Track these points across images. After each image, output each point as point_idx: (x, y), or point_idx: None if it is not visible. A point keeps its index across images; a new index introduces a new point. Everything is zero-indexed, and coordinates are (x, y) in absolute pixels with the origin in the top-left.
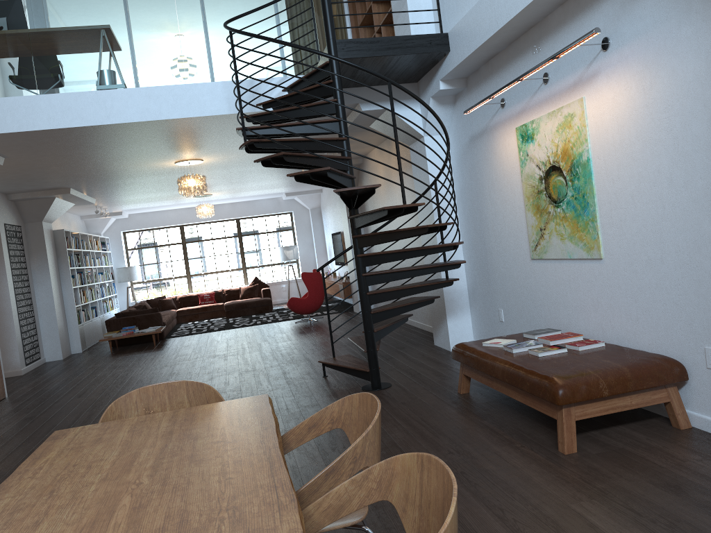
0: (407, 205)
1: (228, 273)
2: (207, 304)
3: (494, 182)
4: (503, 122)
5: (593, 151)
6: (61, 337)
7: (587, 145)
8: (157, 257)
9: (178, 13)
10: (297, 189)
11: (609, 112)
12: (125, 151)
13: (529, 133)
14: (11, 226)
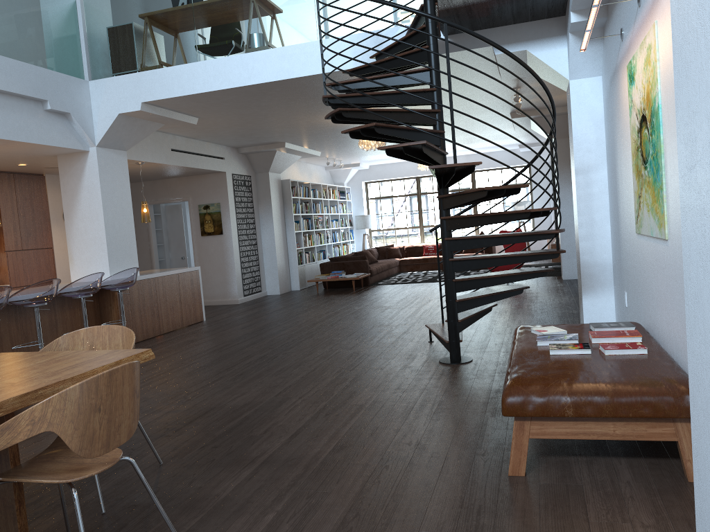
0: (457, 165)
1: None
2: (430, 255)
3: (620, 135)
4: (622, 59)
5: (662, 95)
6: (280, 275)
7: (657, 87)
8: (394, 207)
9: None
10: (529, 141)
11: (668, 41)
12: (295, 108)
13: (632, 72)
14: (239, 176)
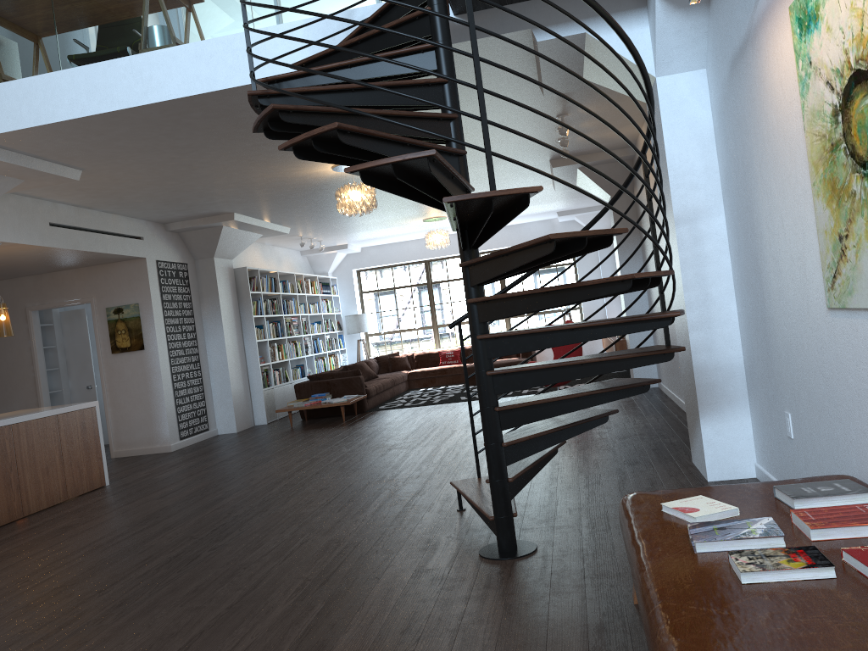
0: (497, 193)
1: None
2: (449, 365)
3: (765, 144)
4: (772, 5)
5: None
6: (236, 404)
7: None
8: (397, 302)
9: None
10: (571, 206)
11: None
12: (234, 152)
13: (811, 8)
14: (169, 264)
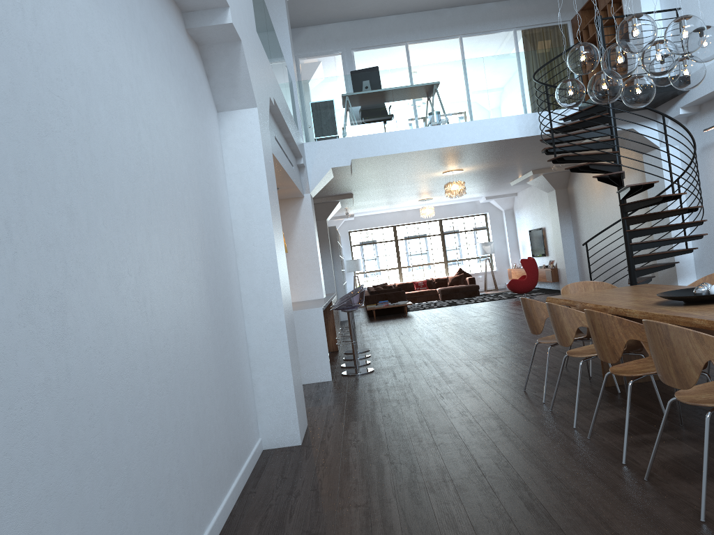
0: (675, 194)
1: (432, 266)
2: (421, 290)
3: None
4: None
5: None
6: None
7: None
8: (375, 252)
9: (485, 71)
10: (497, 193)
11: None
12: (424, 165)
13: None
14: None
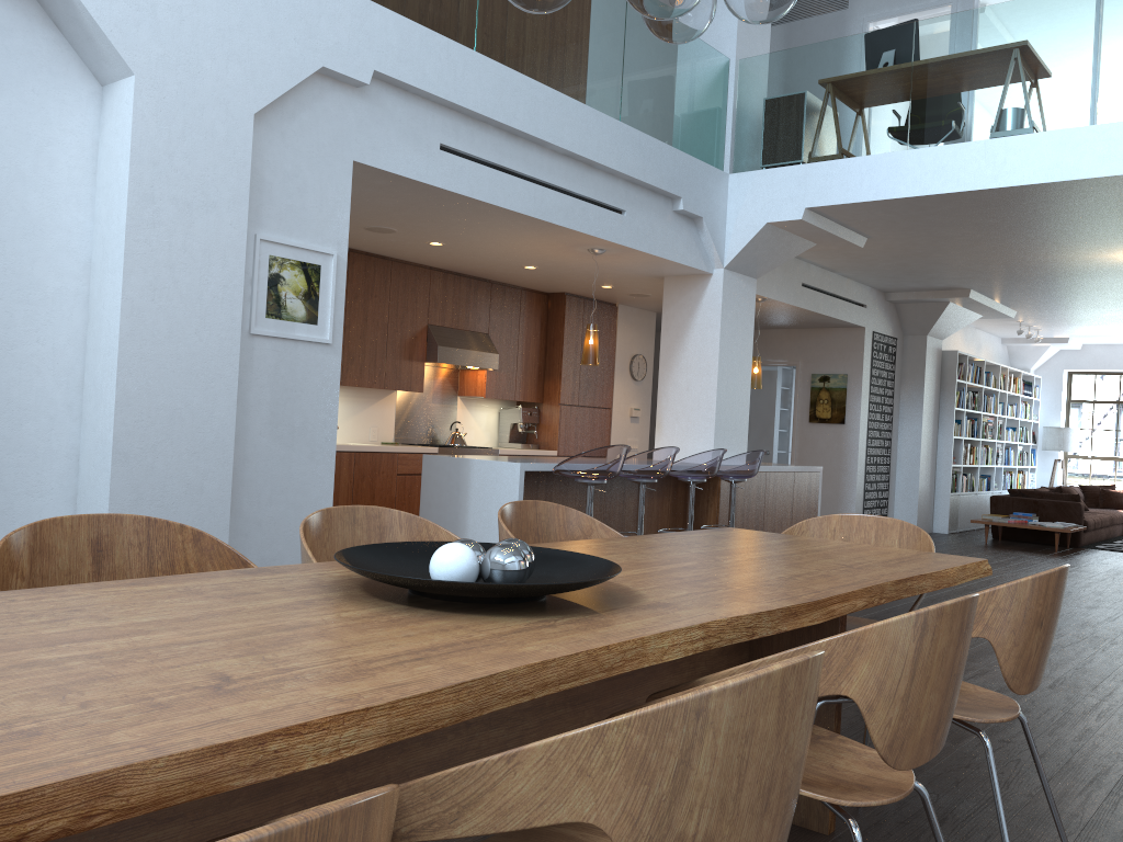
0: None
1: None
2: None
3: None
4: None
5: None
6: (920, 503)
7: None
8: (1119, 421)
9: None
10: None
11: None
12: (1035, 232)
13: None
14: (881, 336)
